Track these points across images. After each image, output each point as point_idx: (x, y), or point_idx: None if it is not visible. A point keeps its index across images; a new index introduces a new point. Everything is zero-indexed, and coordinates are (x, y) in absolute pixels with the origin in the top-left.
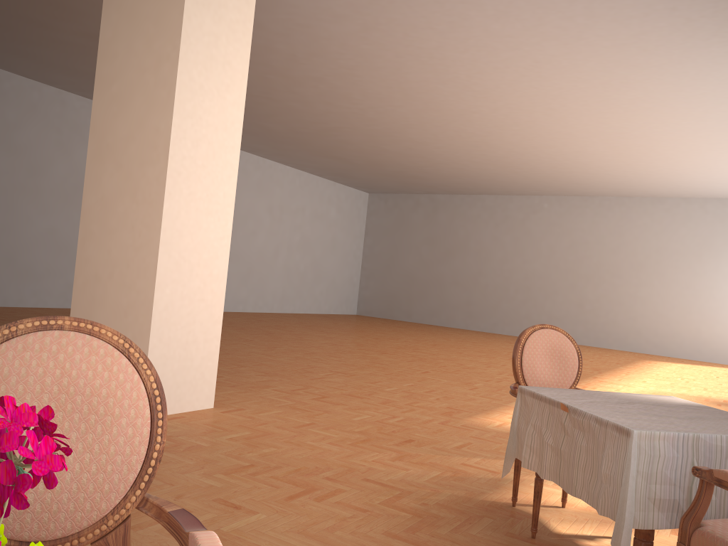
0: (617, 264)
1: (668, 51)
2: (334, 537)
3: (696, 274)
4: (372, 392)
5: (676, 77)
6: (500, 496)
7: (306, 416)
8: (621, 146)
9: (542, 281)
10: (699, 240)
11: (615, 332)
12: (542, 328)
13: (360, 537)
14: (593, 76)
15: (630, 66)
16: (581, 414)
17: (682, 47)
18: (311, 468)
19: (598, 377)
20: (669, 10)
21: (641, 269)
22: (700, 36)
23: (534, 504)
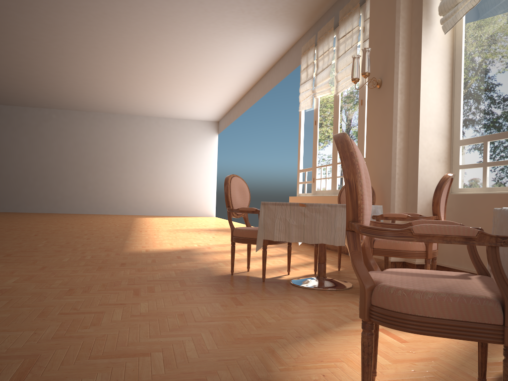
0: (108, 158)
1: (186, 26)
2: (199, 300)
3: (156, 163)
4: (34, 248)
5: (182, 41)
6: (219, 273)
7: (30, 264)
8: (127, 79)
9: (55, 171)
10: (156, 143)
11: (109, 203)
12: (233, 176)
13: (208, 297)
14: (135, 31)
15: (161, 30)
16: (317, 205)
17: (194, 25)
18: (109, 283)
19: (135, 226)
20: (199, 2)
21: (124, 161)
22: (206, 21)
23: (263, 264)
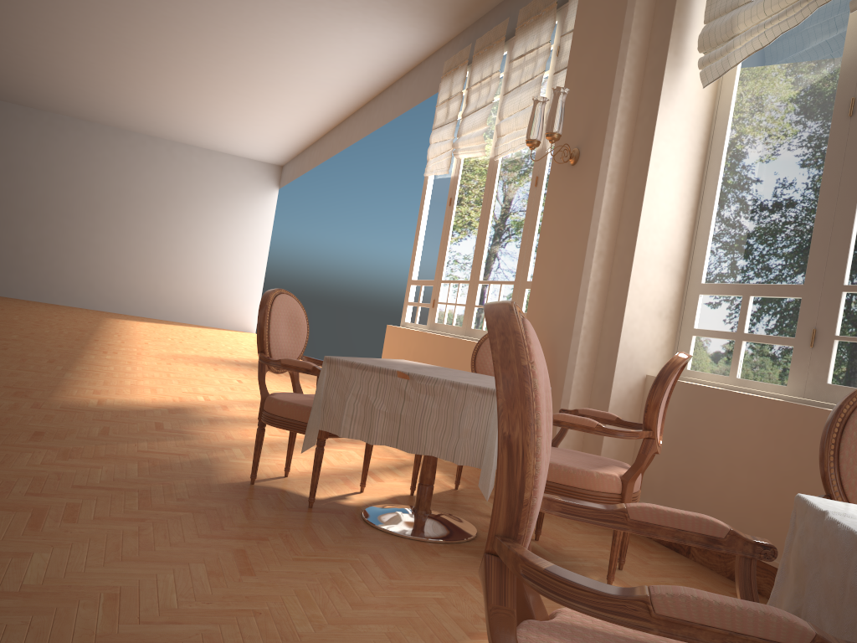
0: (69, 201)
1: None
2: (165, 554)
3: (158, 224)
4: None
5: (228, 12)
6: (227, 477)
7: None
8: (118, 62)
9: None
10: (164, 187)
11: (62, 284)
12: (280, 293)
13: (188, 547)
14: None
15: None
16: (432, 380)
17: None
18: None
19: (98, 339)
20: None
21: (98, 212)
22: None
23: (315, 474)
